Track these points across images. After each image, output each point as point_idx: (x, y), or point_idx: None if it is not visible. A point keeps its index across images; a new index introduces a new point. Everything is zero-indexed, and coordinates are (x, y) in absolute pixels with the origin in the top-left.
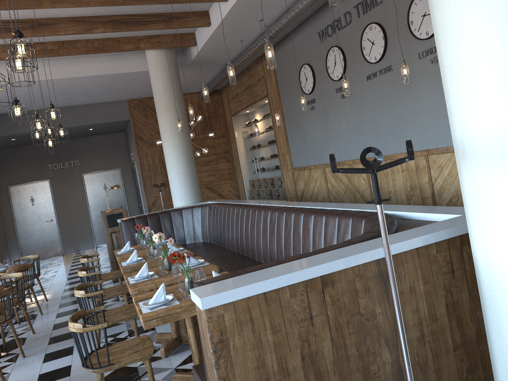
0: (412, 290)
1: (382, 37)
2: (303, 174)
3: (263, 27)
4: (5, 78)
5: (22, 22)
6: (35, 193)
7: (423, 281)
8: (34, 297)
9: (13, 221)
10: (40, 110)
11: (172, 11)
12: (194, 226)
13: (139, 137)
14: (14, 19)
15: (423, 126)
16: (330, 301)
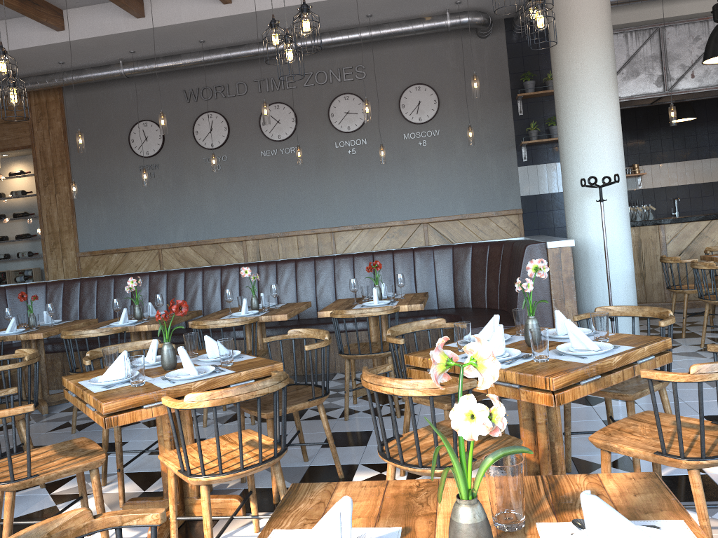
0: None
1: (293, 119)
2: (106, 260)
3: (116, 59)
4: None
5: None
6: None
7: None
8: None
9: None
10: None
11: None
12: None
13: None
14: None
15: (332, 206)
16: None
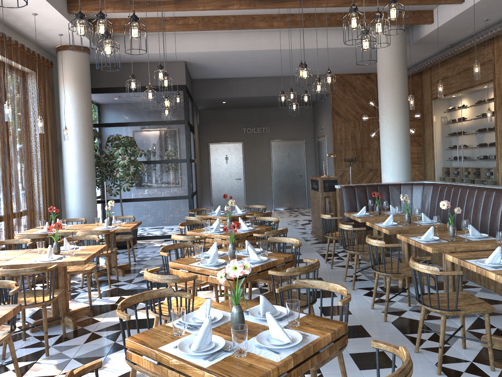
0: None
1: None
2: None
3: None
4: (247, 46)
5: None
6: (230, 152)
7: None
8: None
9: (209, 175)
10: (253, 78)
11: None
12: (412, 203)
13: (335, 112)
14: None
15: None
16: None
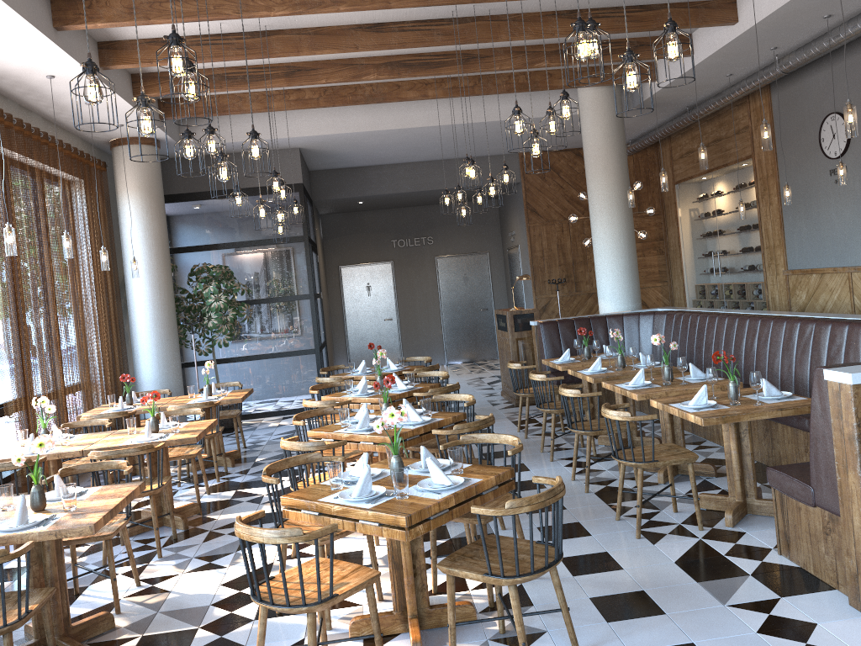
0: None
1: None
2: (807, 280)
3: (772, 56)
4: (392, 122)
5: (451, 55)
6: (373, 279)
7: None
8: None
9: (343, 315)
10: (403, 164)
11: (641, 36)
12: (640, 341)
13: (531, 209)
14: (442, 51)
15: None
16: None
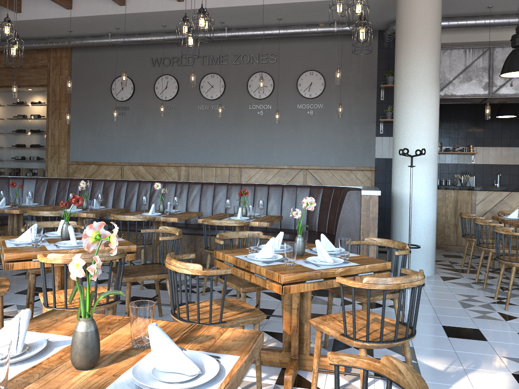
0: None
1: (222, 86)
2: (86, 168)
3: (106, 32)
4: None
5: None
6: None
7: None
8: None
9: None
10: None
11: None
12: None
13: None
14: None
15: (242, 149)
16: None
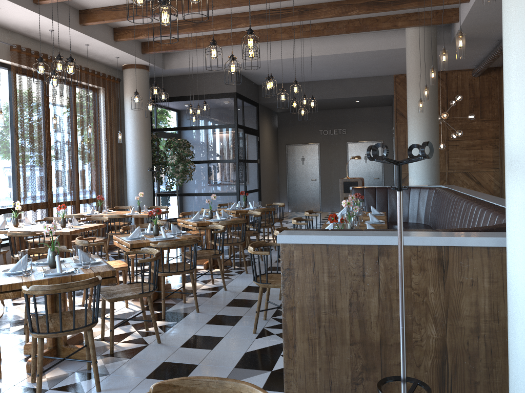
0: (474, 285)
1: None
2: None
3: None
4: (283, 54)
5: (292, 9)
6: (306, 154)
7: (490, 280)
8: (272, 235)
9: (286, 175)
10: (315, 82)
11: None
12: (418, 206)
13: (399, 113)
14: (286, 7)
15: None
16: (383, 268)
